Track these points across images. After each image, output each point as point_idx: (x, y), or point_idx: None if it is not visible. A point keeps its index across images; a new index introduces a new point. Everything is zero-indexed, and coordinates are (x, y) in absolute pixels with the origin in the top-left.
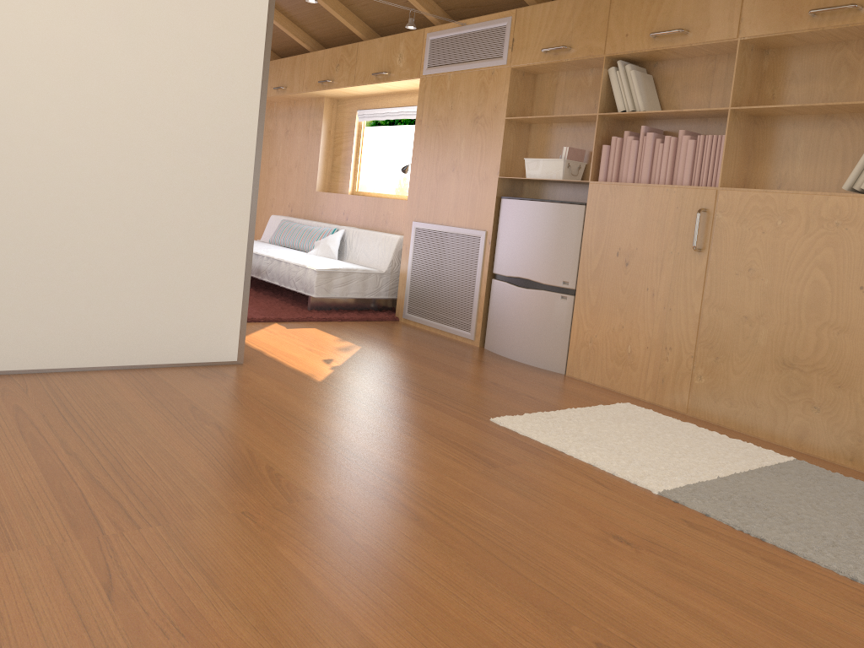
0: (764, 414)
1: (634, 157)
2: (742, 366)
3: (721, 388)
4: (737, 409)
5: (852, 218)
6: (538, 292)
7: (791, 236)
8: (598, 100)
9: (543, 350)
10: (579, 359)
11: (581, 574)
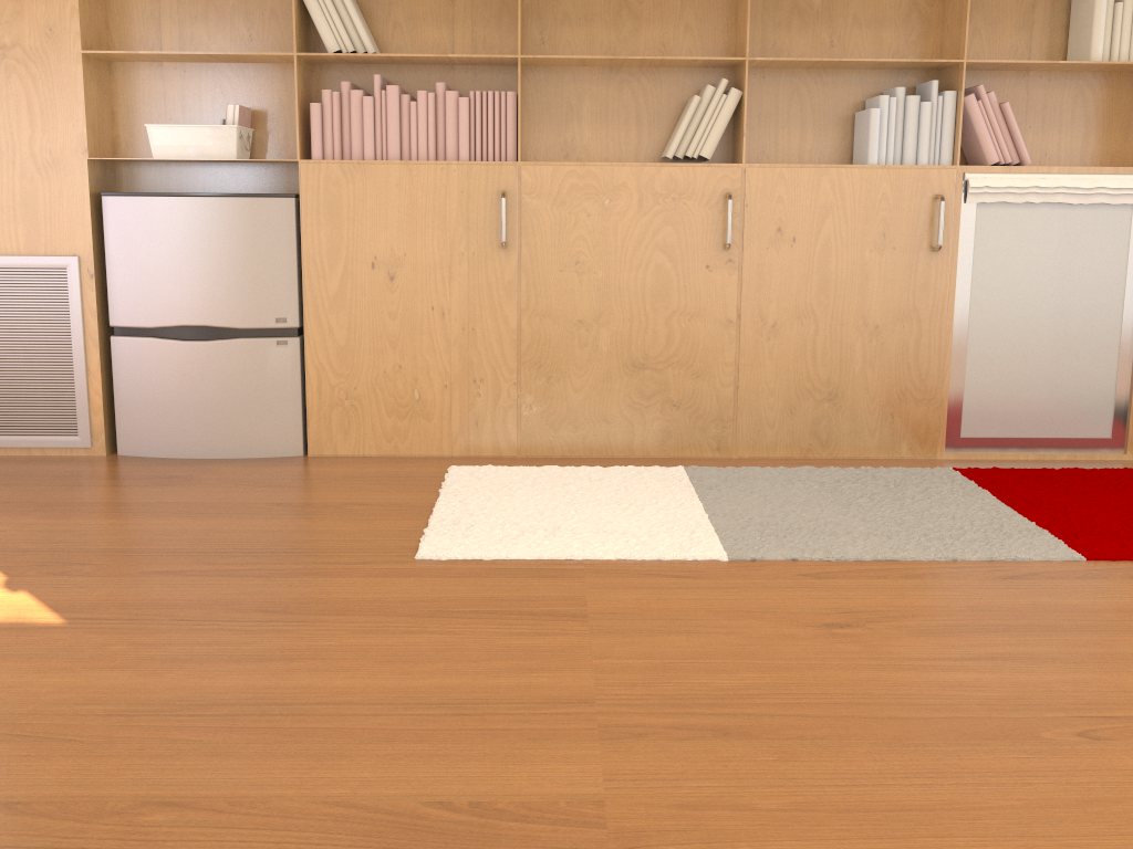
0: (619, 428)
1: (373, 121)
2: (583, 380)
3: (561, 412)
4: (584, 432)
5: (689, 190)
6: (232, 343)
7: (624, 217)
8: (256, 29)
9: (260, 429)
10: (331, 428)
11: (917, 680)
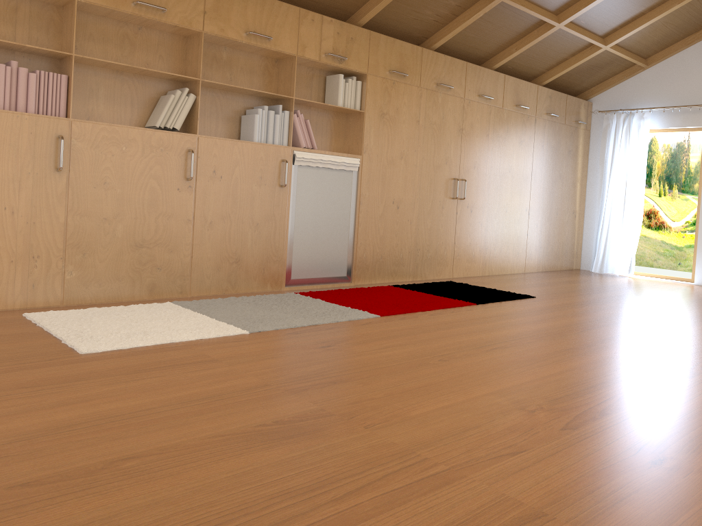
0: (126, 284)
1: None
2: (106, 255)
3: (91, 275)
4: (105, 287)
5: (170, 146)
6: None
7: (133, 158)
8: None
9: None
10: None
11: (375, 356)
